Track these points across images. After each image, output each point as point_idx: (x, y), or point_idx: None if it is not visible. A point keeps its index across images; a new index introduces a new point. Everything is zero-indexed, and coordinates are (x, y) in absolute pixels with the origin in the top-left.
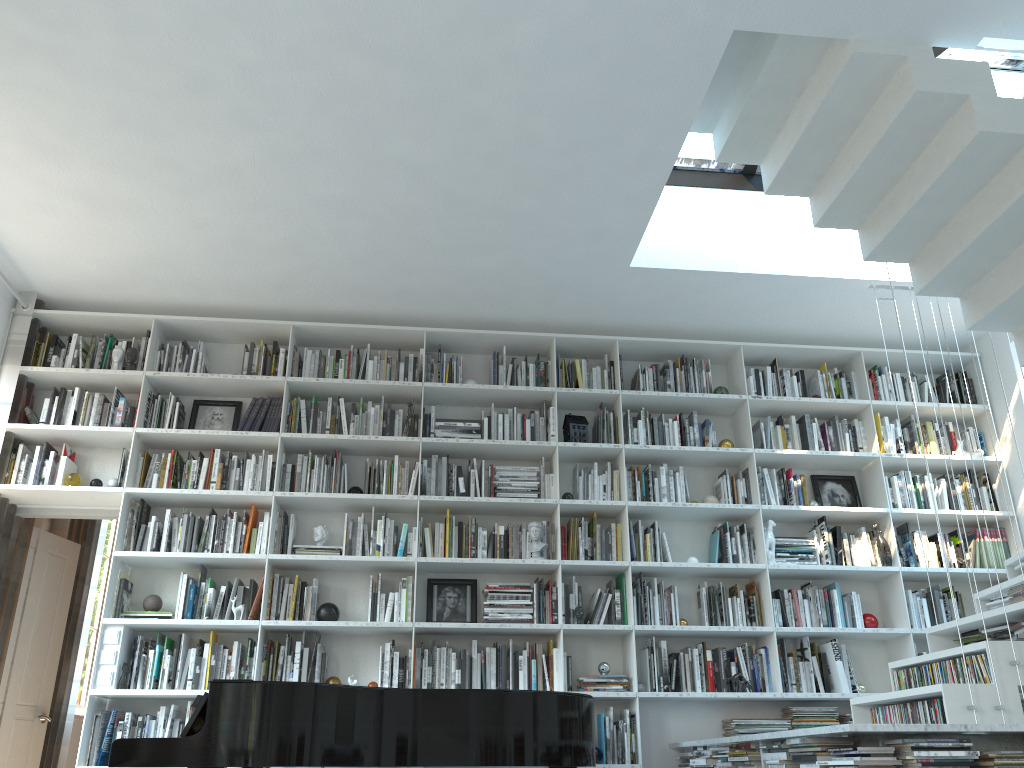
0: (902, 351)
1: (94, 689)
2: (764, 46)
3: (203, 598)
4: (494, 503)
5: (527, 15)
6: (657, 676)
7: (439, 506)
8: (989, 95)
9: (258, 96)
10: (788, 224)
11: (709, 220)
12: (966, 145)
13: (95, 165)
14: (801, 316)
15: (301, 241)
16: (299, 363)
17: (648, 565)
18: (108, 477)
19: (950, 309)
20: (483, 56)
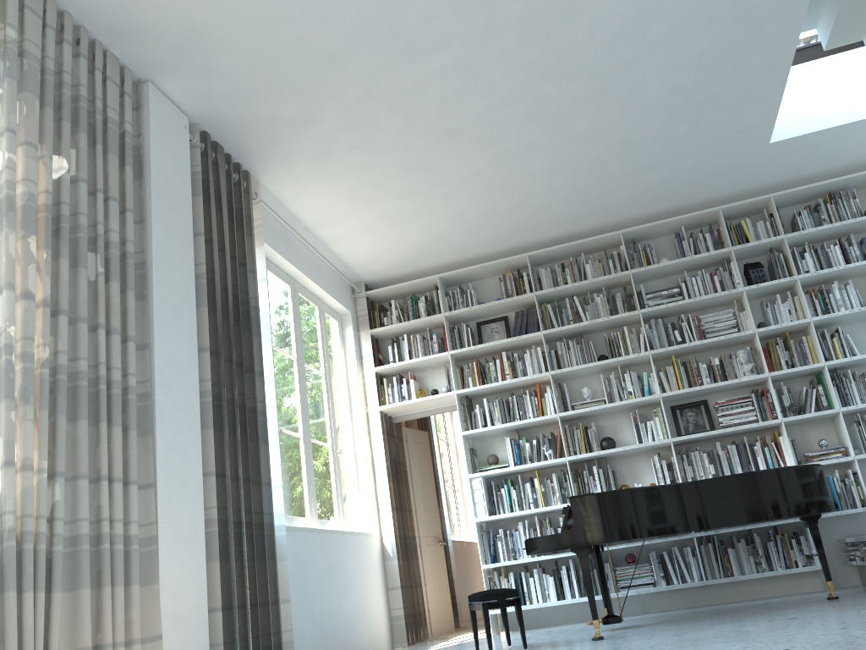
0: None
1: (477, 518)
2: None
3: (523, 450)
4: (706, 343)
5: (660, 19)
6: None
7: (665, 354)
8: None
9: (488, 127)
10: None
11: (827, 84)
12: None
13: (393, 198)
14: None
15: (524, 201)
16: (538, 280)
17: (840, 362)
18: (439, 386)
19: None
20: (633, 53)
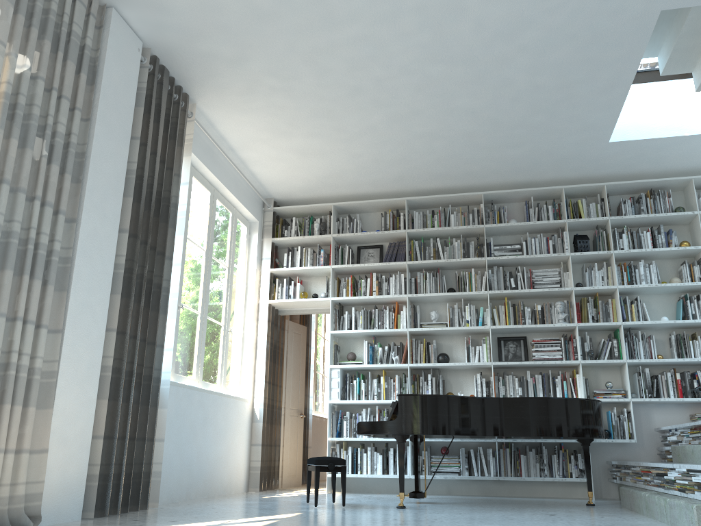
0: None
1: (330, 400)
2: (685, 8)
3: (376, 353)
4: (533, 292)
5: (531, 28)
6: (644, 389)
7: (500, 296)
8: None
9: (385, 91)
10: None
11: (662, 103)
12: None
13: (303, 136)
14: None
15: (409, 156)
16: (411, 220)
17: (634, 323)
18: (319, 292)
19: None
20: (507, 51)
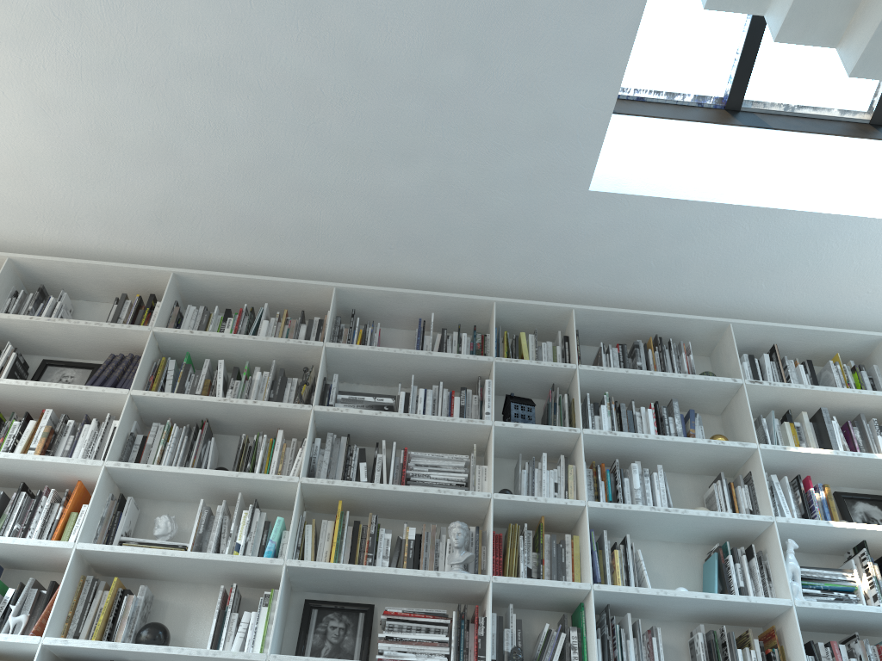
0: None
1: None
2: None
3: None
4: (403, 494)
5: None
6: None
7: (330, 498)
8: None
9: None
10: (787, 159)
11: (688, 151)
12: None
13: None
14: (807, 285)
15: (174, 137)
16: (178, 320)
17: (619, 591)
18: None
19: None
20: None
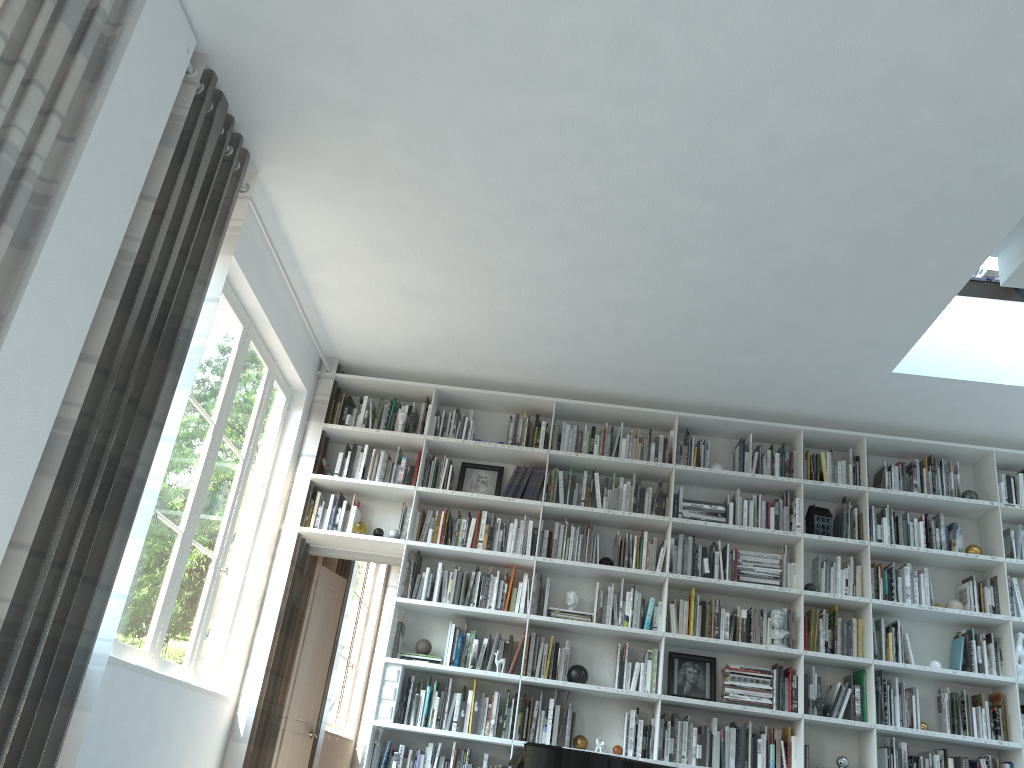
0: None
1: (376, 720)
2: None
3: (467, 647)
4: (739, 587)
5: (849, 165)
6: None
7: (684, 584)
8: None
9: (581, 219)
10: None
11: (974, 329)
12: None
13: (423, 265)
14: None
15: (581, 332)
16: (558, 436)
17: (891, 665)
18: (386, 526)
19: None
20: (797, 195)
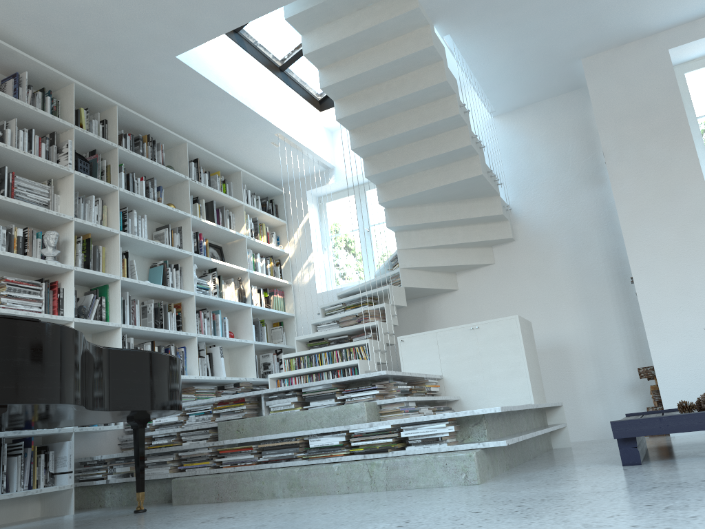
0: (258, 178)
1: None
2: None
3: None
4: (21, 207)
5: None
6: None
7: None
8: (446, 64)
9: None
10: (251, 75)
11: (216, 49)
12: (435, 84)
13: None
14: (227, 137)
15: None
16: None
17: (131, 281)
18: None
19: (293, 162)
20: None
